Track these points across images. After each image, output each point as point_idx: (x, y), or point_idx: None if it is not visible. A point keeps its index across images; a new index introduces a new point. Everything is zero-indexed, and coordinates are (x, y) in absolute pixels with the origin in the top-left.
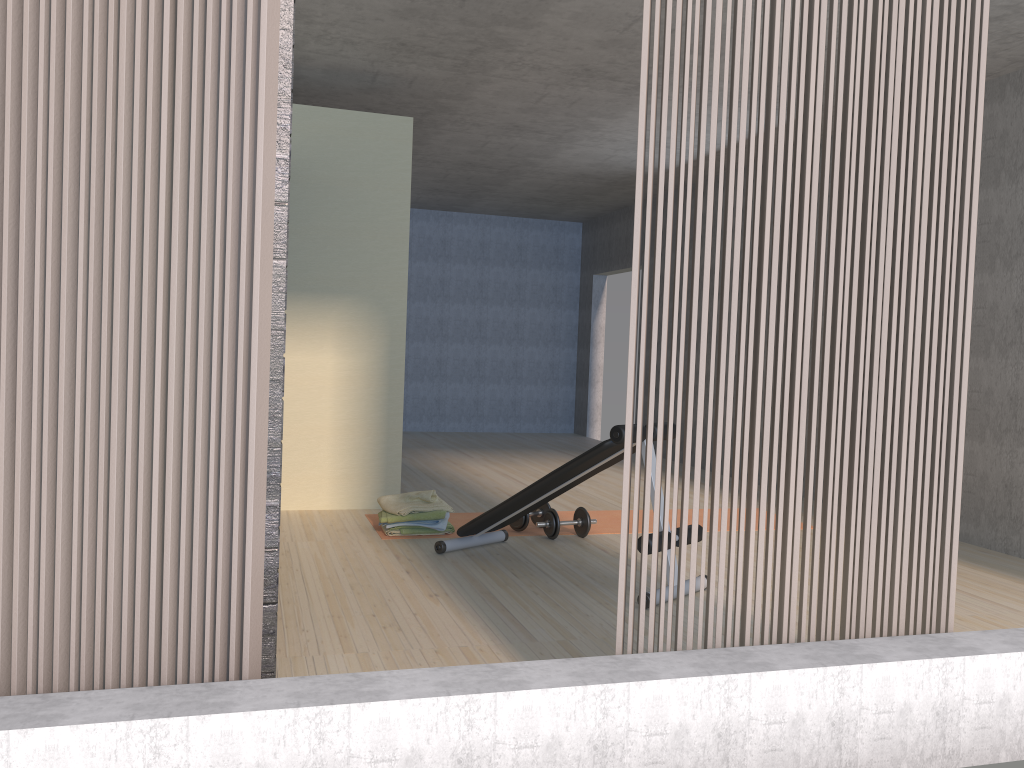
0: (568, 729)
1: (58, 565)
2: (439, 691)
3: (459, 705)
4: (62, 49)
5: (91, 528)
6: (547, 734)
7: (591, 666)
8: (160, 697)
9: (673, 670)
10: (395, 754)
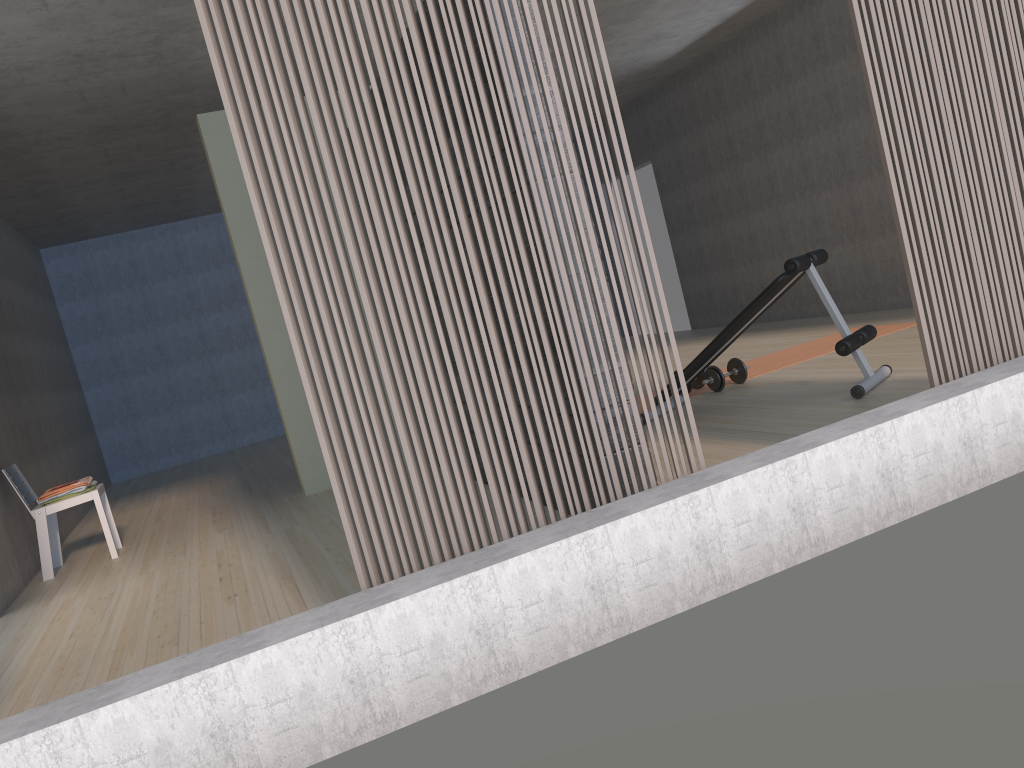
0: (943, 434)
1: (564, 418)
2: (852, 431)
3: (871, 435)
4: (458, 32)
5: (576, 385)
6: (931, 441)
7: (932, 393)
8: (669, 488)
9: (993, 378)
10: (841, 480)
